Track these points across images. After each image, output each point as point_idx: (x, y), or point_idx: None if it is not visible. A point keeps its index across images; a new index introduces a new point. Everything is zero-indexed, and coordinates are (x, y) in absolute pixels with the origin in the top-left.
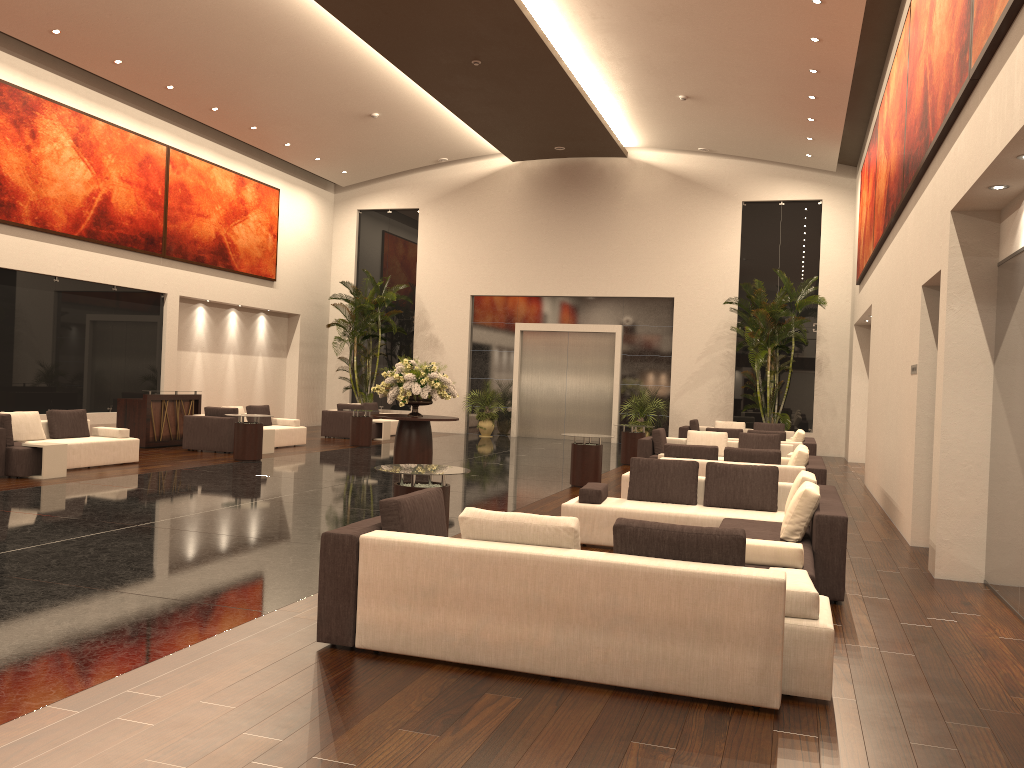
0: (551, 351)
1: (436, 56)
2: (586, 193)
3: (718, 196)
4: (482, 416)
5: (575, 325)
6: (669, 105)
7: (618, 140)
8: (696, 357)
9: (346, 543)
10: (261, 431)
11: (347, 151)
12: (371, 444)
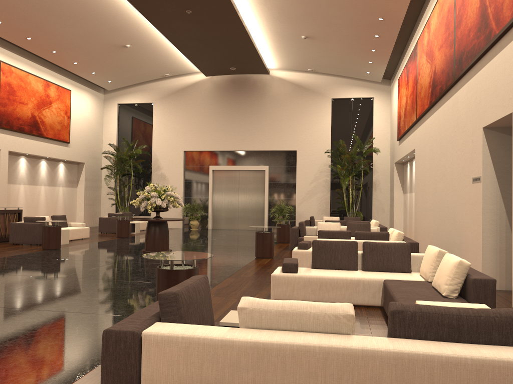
0: (230, 181)
1: (165, 7)
2: (247, 94)
3: (318, 95)
4: (192, 218)
5: (243, 166)
6: (295, 42)
7: (265, 64)
8: (309, 182)
9: (128, 340)
10: (60, 231)
11: (111, 68)
12: (129, 236)
